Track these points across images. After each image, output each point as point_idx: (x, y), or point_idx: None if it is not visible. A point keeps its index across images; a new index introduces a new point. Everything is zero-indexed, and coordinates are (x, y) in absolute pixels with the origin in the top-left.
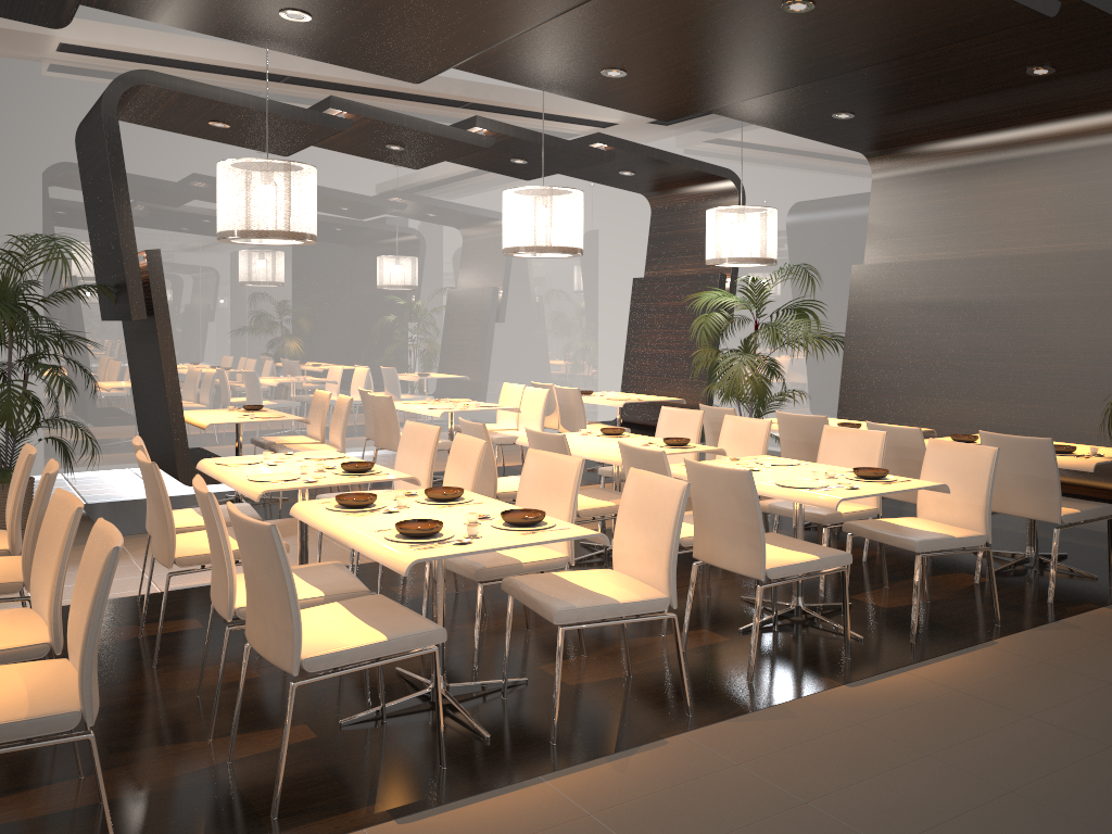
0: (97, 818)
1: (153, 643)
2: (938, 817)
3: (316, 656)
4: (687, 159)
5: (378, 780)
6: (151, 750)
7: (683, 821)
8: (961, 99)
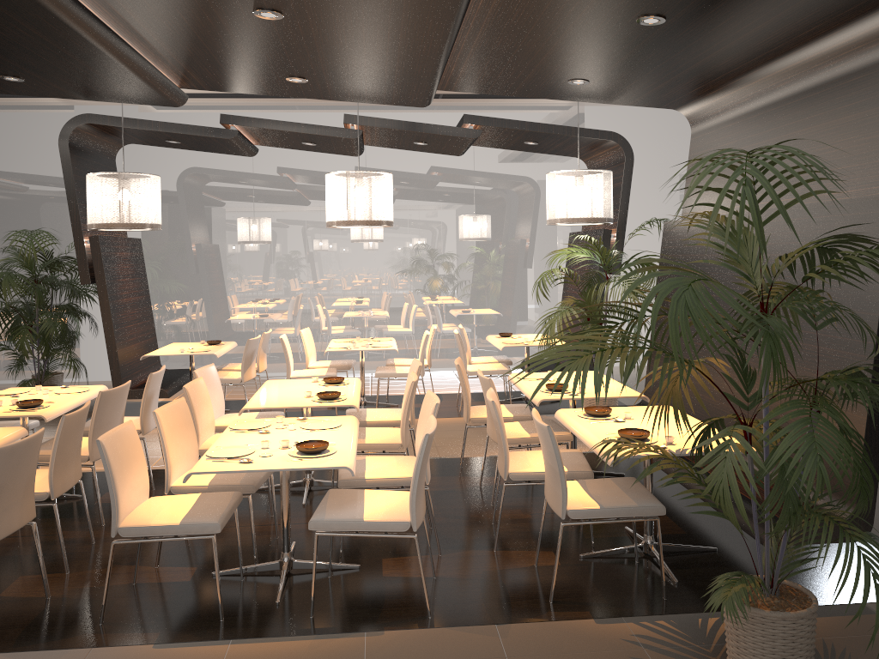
0: None
1: None
2: None
3: None
4: (563, 127)
5: None
6: None
7: None
8: (644, 54)
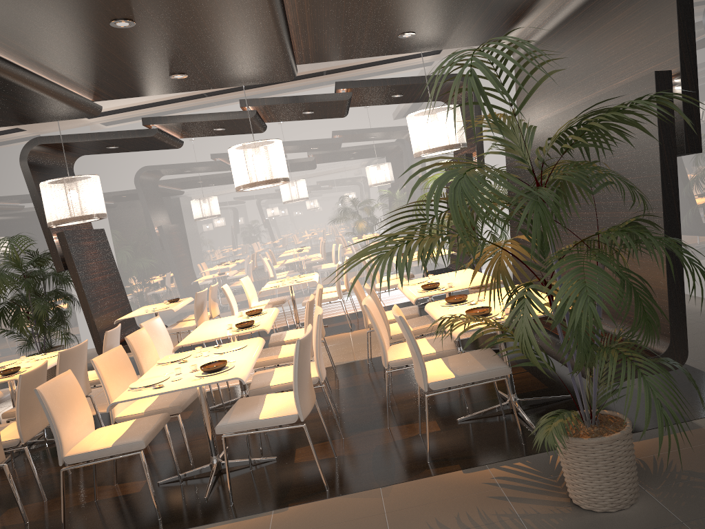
0: None
1: None
2: None
3: None
4: (417, 77)
5: None
6: None
7: None
8: (447, 0)
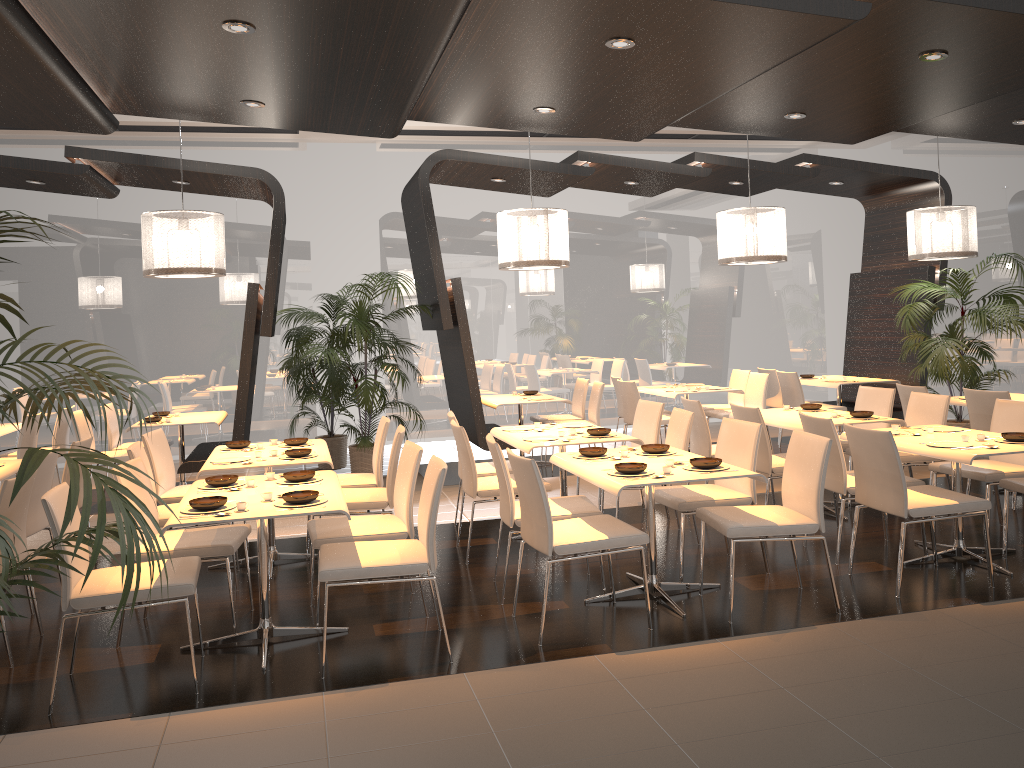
0: (437, 636)
1: (465, 551)
2: (1015, 685)
3: (562, 545)
4: (890, 166)
5: (606, 632)
6: (466, 607)
7: (812, 670)
8: None
